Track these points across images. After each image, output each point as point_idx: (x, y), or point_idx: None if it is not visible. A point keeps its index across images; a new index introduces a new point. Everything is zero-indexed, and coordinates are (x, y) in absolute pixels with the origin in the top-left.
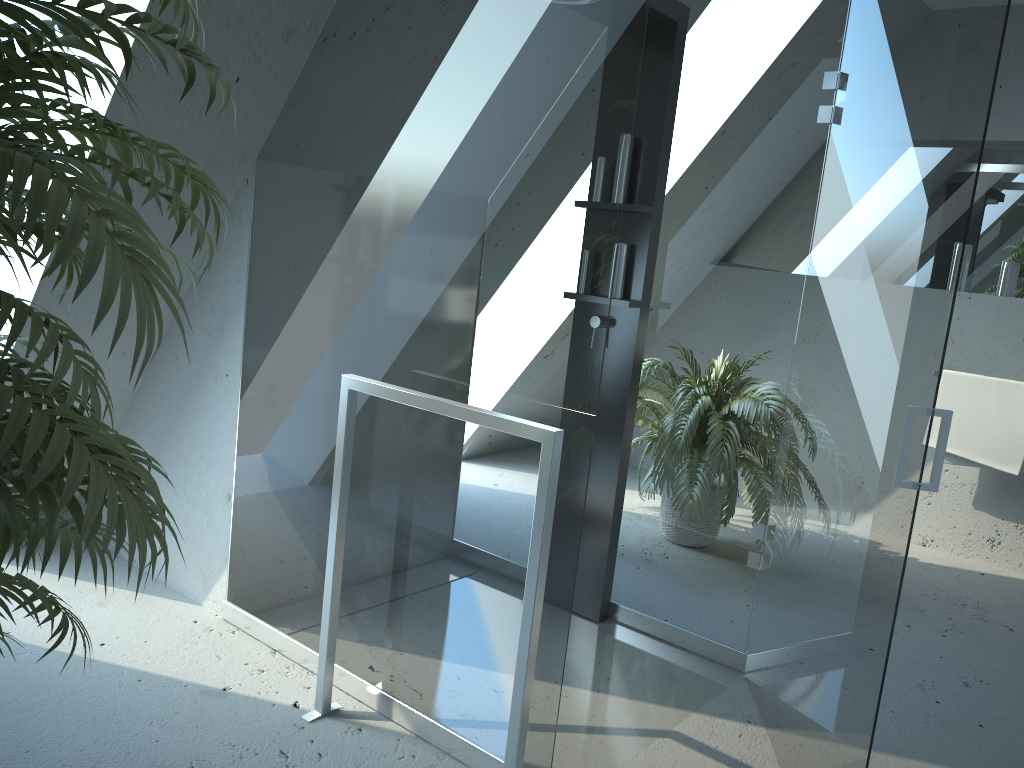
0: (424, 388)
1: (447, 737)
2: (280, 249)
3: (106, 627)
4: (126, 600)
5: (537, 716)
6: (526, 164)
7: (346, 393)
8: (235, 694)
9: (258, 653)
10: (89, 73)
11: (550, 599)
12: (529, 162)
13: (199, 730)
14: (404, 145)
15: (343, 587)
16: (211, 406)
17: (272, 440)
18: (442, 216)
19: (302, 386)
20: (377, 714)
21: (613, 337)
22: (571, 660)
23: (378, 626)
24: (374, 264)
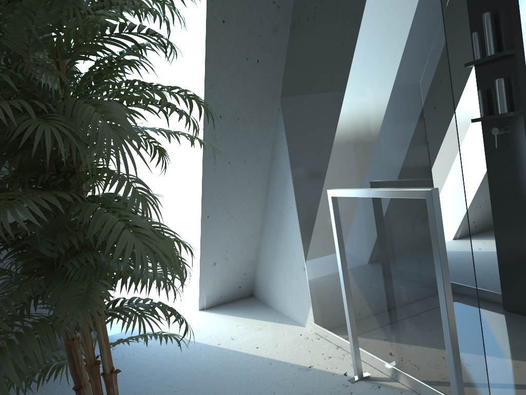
0: (371, 187)
1: (428, 390)
2: (297, 137)
3: (260, 339)
4: (271, 327)
5: (475, 374)
6: (390, 43)
7: (330, 199)
8: (315, 369)
9: (329, 348)
10: (196, 81)
11: (464, 297)
12: (391, 41)
13: (294, 387)
14: (334, 61)
15: (360, 307)
16: (288, 225)
17: (314, 235)
18: (358, 90)
19: (320, 203)
20: (390, 378)
21: (509, 137)
22: (523, 345)
23: (380, 327)
24: (335, 129)
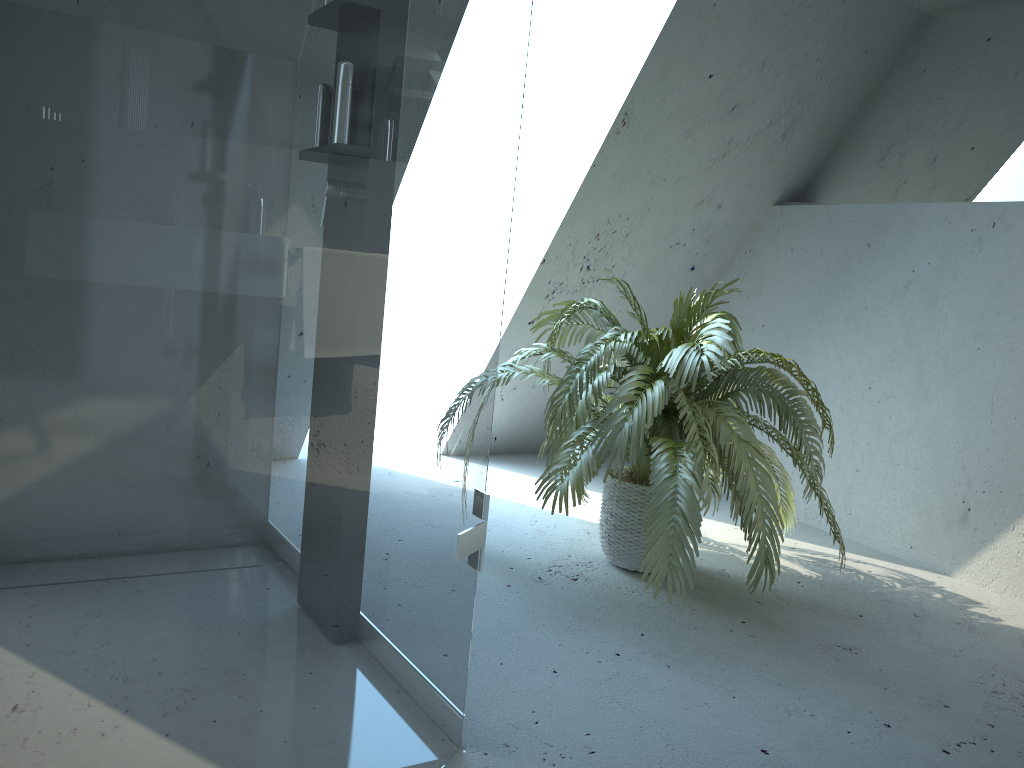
0: None
1: None
2: None
3: None
4: None
5: None
6: None
7: None
8: None
9: None
10: None
11: None
12: None
13: None
14: None
15: None
16: None
17: None
18: None
19: None
20: None
21: None
22: None
23: None
24: None
